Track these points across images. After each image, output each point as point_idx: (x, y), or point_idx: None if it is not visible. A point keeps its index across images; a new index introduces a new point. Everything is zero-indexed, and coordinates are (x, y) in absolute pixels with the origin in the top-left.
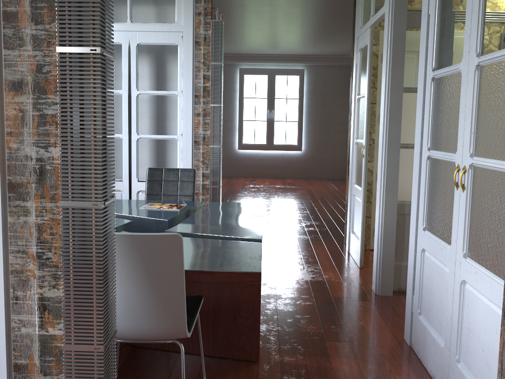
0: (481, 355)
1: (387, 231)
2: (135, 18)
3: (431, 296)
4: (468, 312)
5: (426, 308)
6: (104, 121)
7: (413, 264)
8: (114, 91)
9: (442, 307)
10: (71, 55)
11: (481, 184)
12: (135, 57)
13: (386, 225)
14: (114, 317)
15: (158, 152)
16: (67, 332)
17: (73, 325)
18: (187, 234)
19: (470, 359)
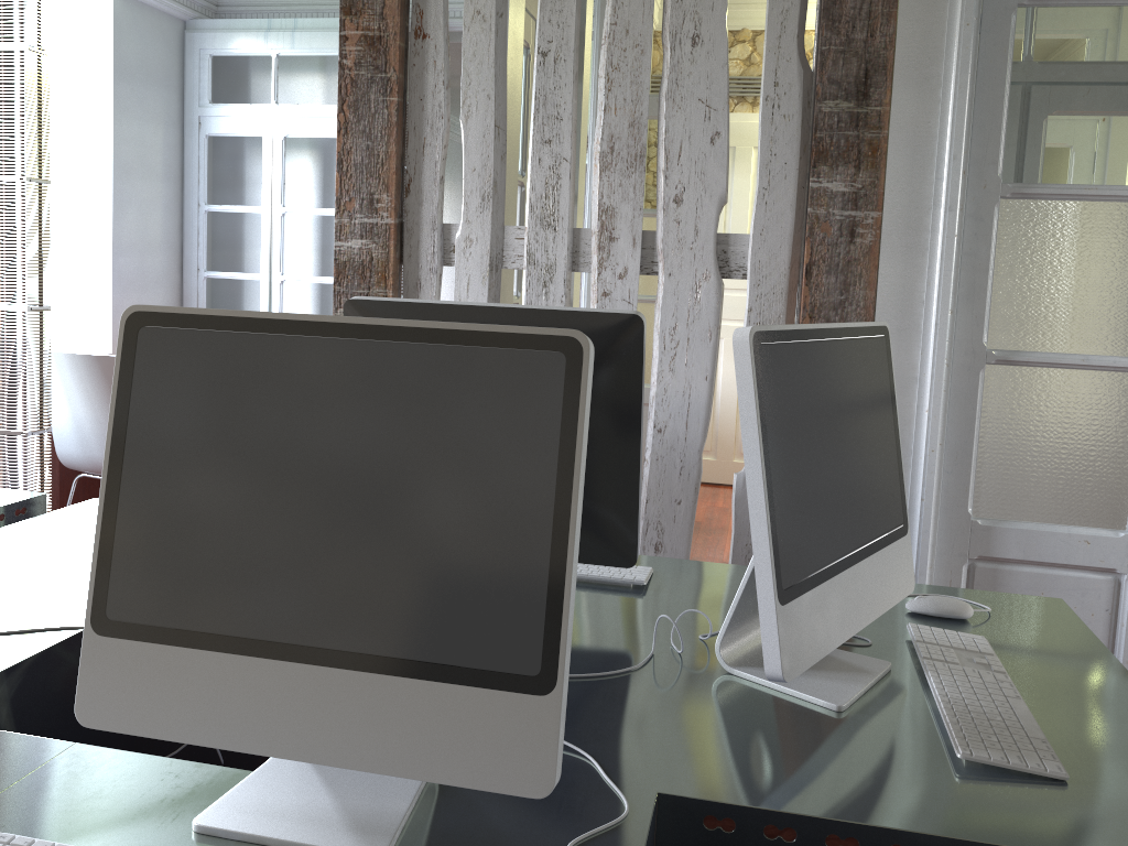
0: None
1: None
2: (293, 94)
3: None
4: None
5: None
6: (40, 238)
7: None
8: (250, 208)
9: None
10: (6, 182)
11: None
12: (281, 157)
13: None
14: (48, 415)
15: (323, 304)
16: (2, 419)
17: (6, 412)
18: None
19: None
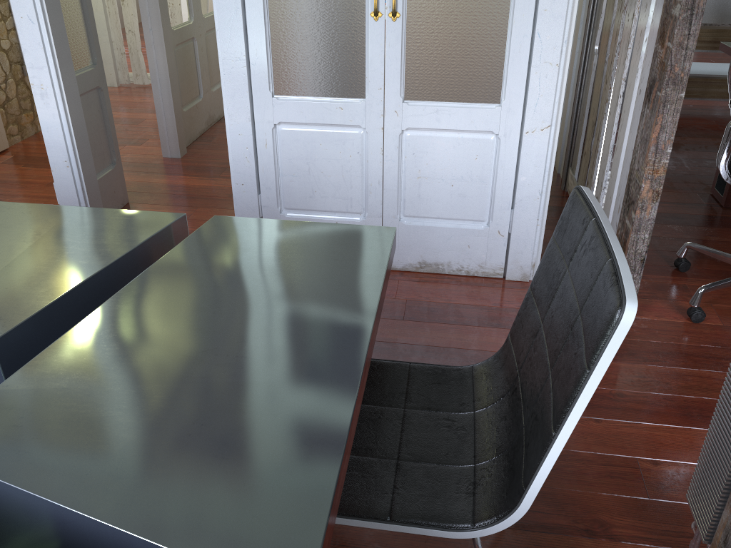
0: (448, 192)
1: (79, 137)
2: None
3: (312, 177)
4: (417, 160)
5: (301, 196)
6: None
7: (254, 153)
8: None
9: (349, 178)
10: None
11: (430, 5)
12: None
13: (76, 127)
14: None
15: None
16: None
17: None
18: (53, 306)
19: (425, 206)
